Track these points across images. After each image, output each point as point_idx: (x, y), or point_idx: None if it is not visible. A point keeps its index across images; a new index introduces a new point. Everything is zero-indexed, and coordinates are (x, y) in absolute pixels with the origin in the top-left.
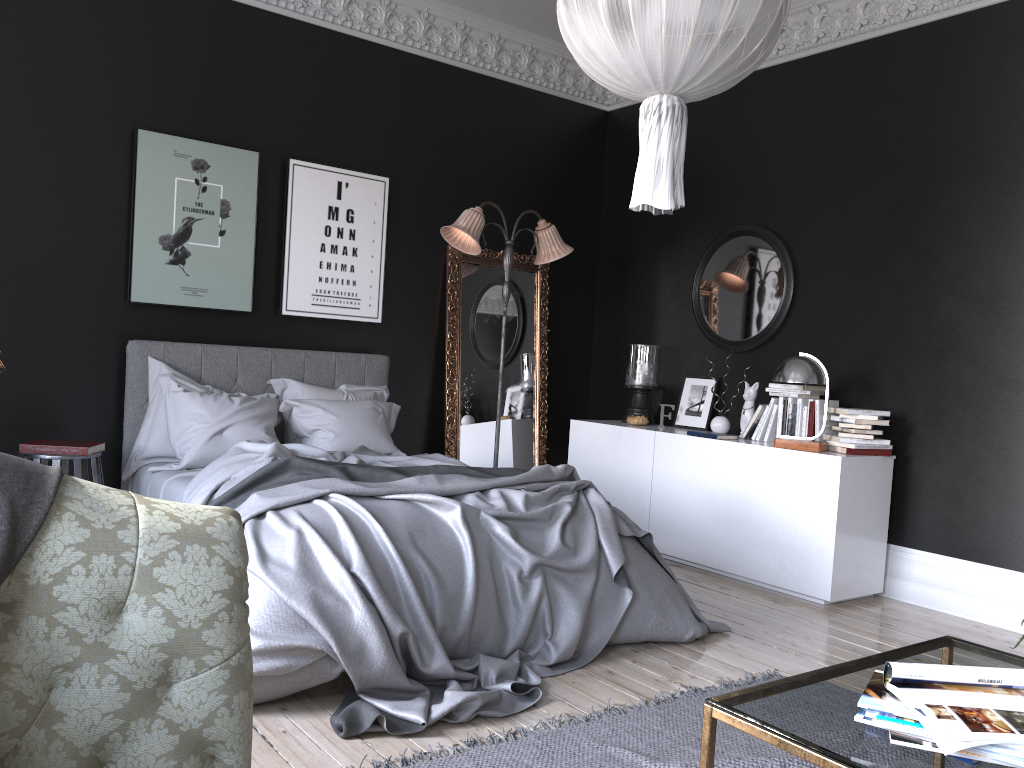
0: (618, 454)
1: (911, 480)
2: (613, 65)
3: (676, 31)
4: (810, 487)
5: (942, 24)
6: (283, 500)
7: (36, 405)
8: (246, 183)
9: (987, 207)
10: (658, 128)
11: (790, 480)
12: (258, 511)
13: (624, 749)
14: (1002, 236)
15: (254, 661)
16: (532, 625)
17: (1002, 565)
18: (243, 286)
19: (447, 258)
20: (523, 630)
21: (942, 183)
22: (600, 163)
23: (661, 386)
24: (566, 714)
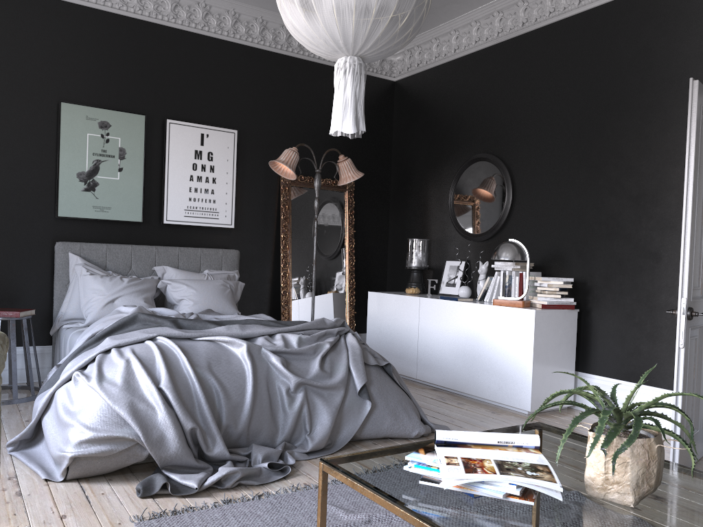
0: (397, 314)
1: (591, 326)
2: (310, 37)
3: (343, 11)
4: (516, 332)
5: (602, 8)
6: (123, 341)
7: None
8: (136, 136)
9: (634, 133)
10: (344, 79)
11: (503, 327)
12: (105, 348)
13: (331, 505)
14: (644, 152)
15: (87, 447)
16: (296, 425)
17: (651, 384)
18: (136, 205)
19: (280, 183)
20: (289, 428)
21: (605, 118)
22: (390, 116)
23: (431, 267)
24: (304, 483)
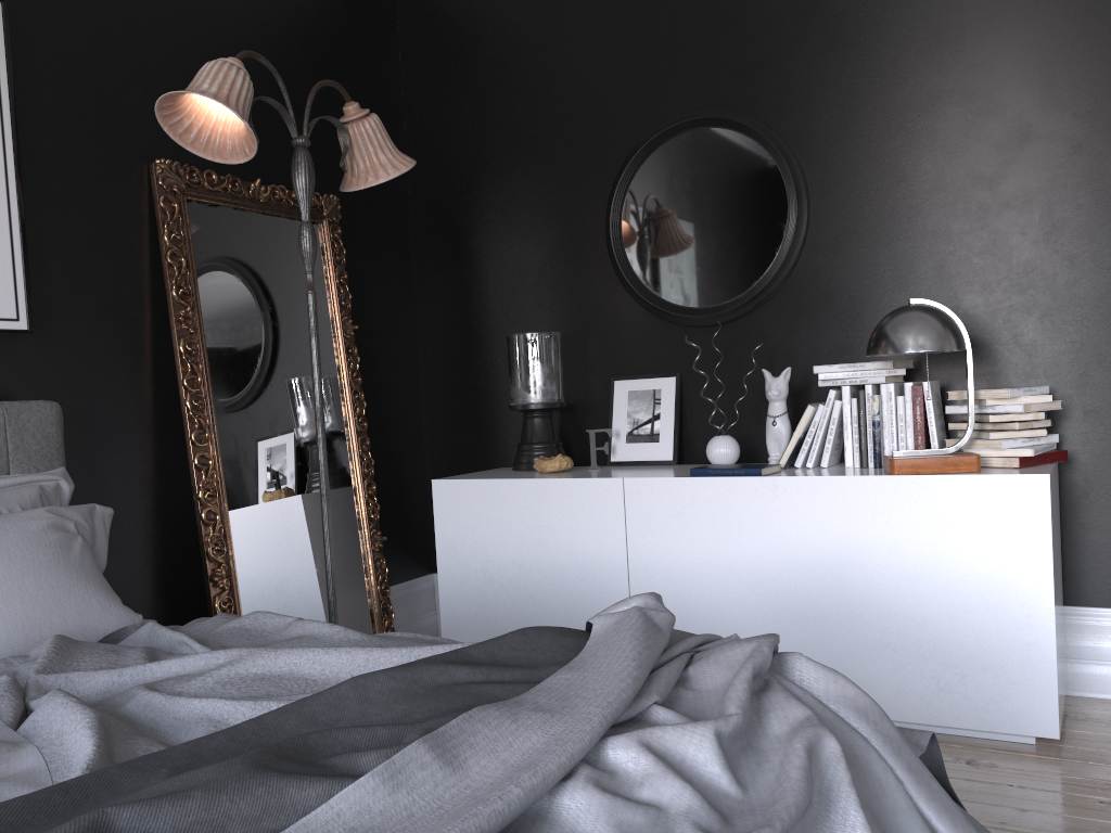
0: (547, 529)
1: (1080, 495)
2: None
3: None
4: (986, 538)
5: None
6: None
7: None
8: None
9: None
10: None
11: (939, 530)
12: None
13: None
14: None
15: None
16: None
17: None
18: None
19: (155, 191)
20: None
21: None
22: (392, 39)
23: (565, 401)
24: None
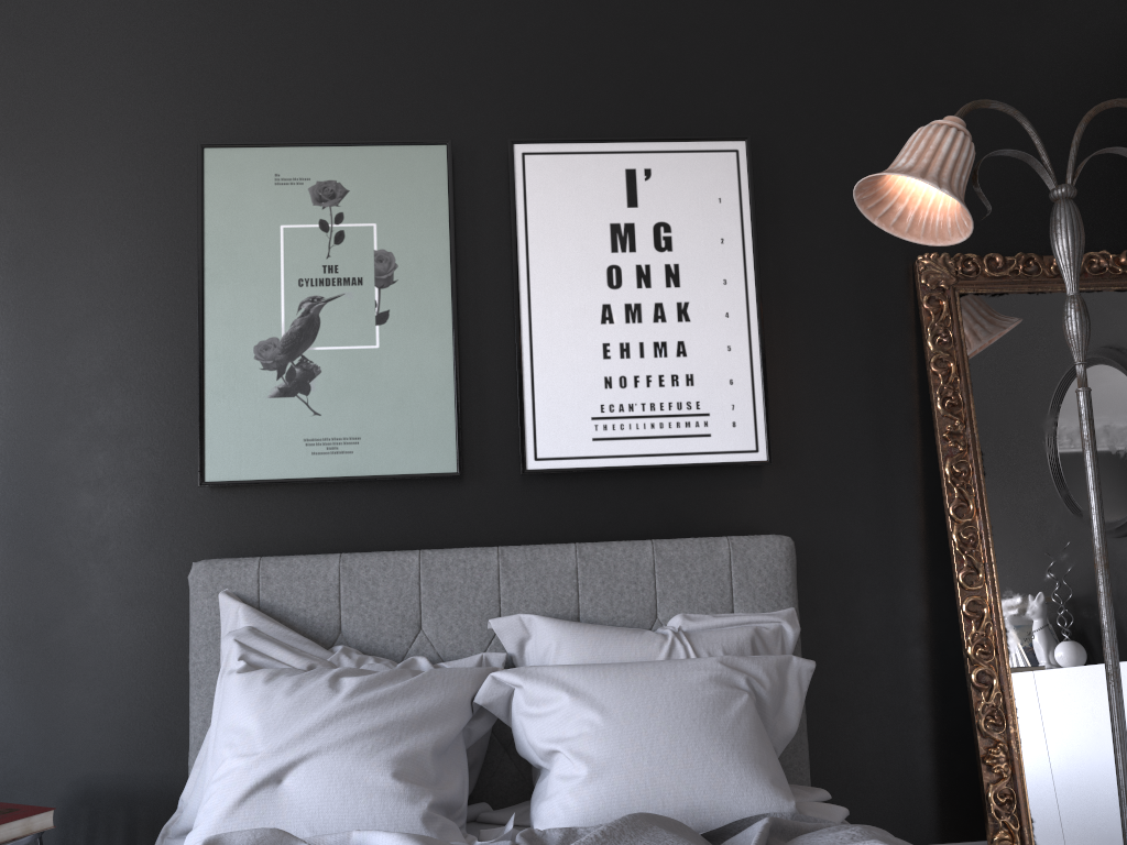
0: None
1: None
2: None
3: None
4: None
5: None
6: None
7: (41, 710)
8: (425, 210)
9: None
10: None
11: None
12: None
13: None
14: None
15: None
16: None
17: None
18: (435, 420)
19: (918, 292)
20: None
21: None
22: None
23: None
24: None
